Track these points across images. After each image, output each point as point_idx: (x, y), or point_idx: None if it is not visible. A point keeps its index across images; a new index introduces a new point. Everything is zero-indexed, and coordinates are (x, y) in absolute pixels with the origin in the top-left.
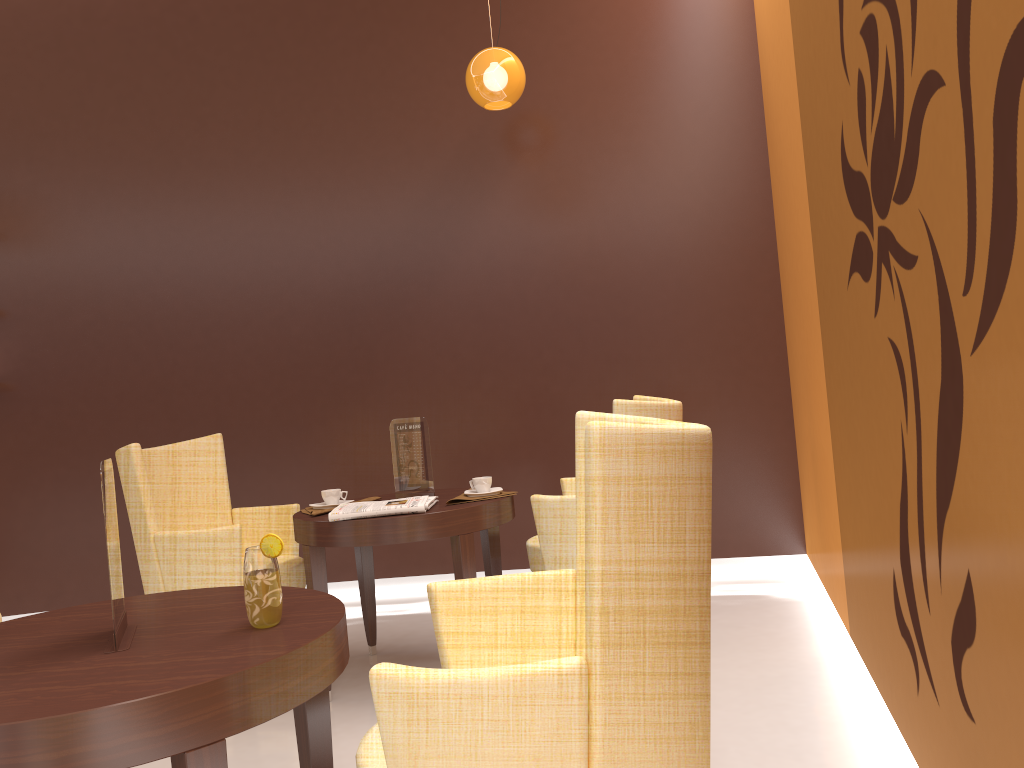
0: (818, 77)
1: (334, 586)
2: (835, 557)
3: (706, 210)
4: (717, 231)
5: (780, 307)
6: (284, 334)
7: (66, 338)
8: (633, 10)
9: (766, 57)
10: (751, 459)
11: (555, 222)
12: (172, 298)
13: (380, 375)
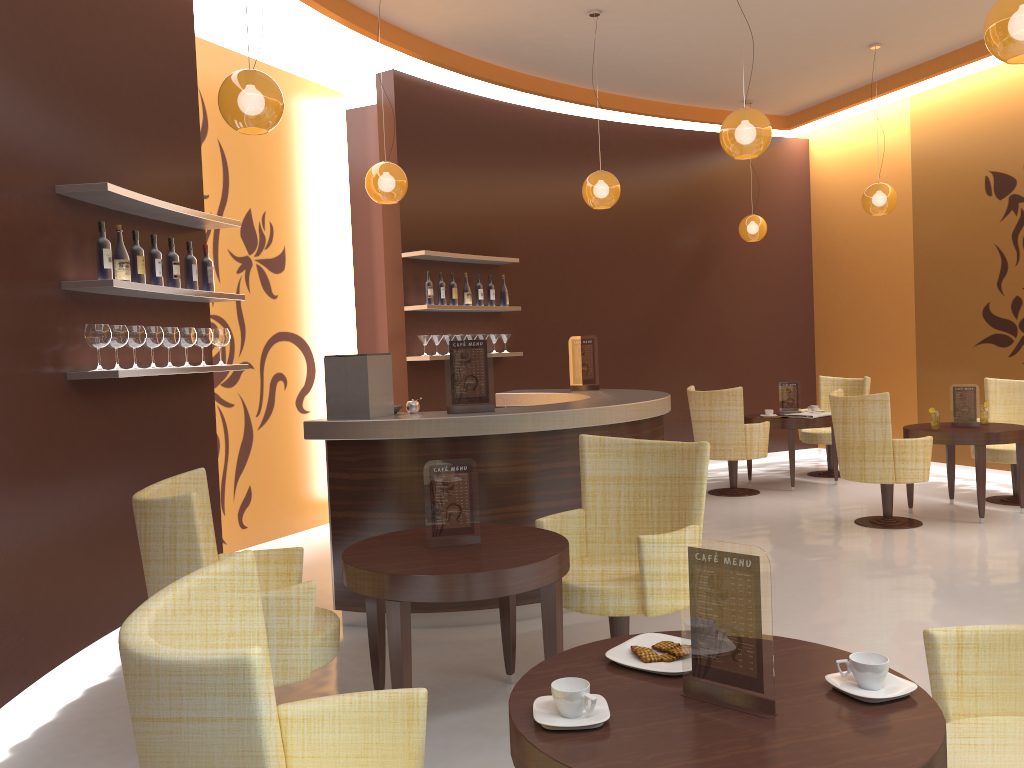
0: (957, 280)
1: None
2: (901, 435)
3: (790, 294)
4: (793, 304)
5: (813, 340)
6: (621, 336)
7: (531, 330)
8: (768, 197)
9: (836, 237)
10: (801, 406)
11: (734, 291)
12: (575, 311)
13: (660, 360)
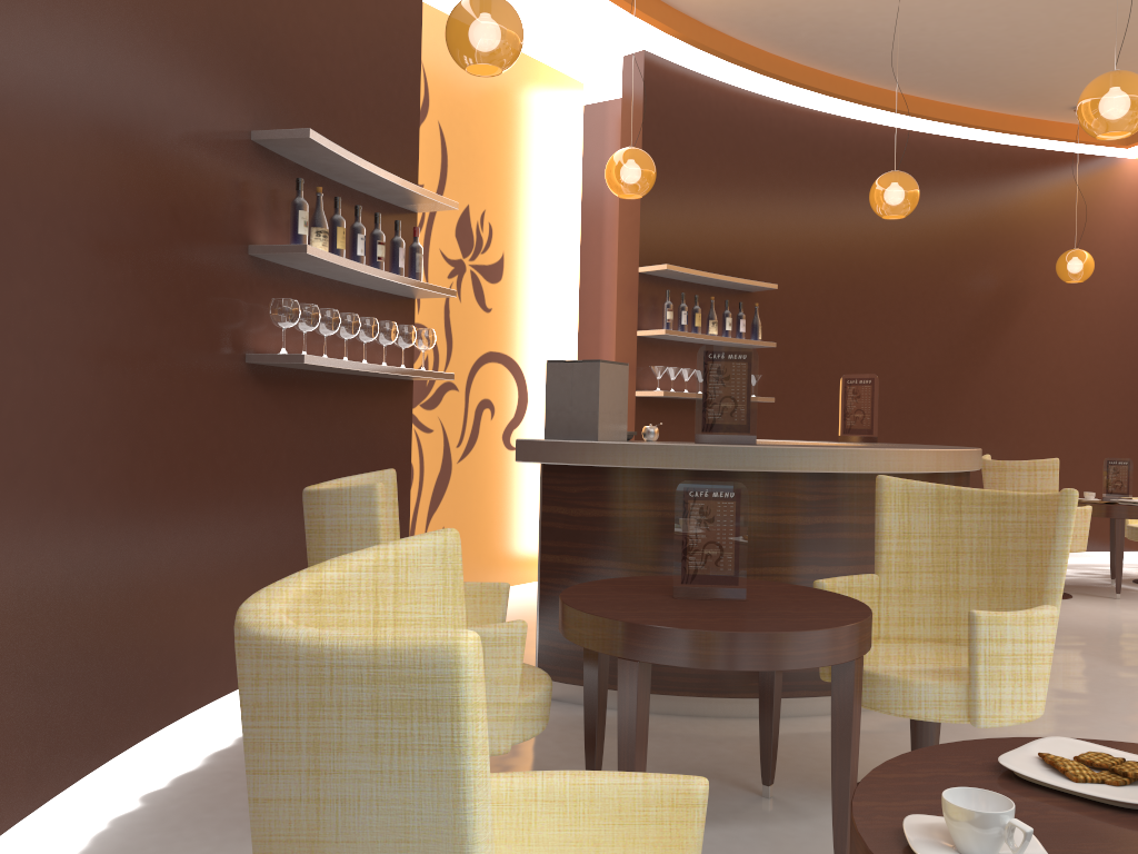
0: None
1: None
2: None
3: (1116, 354)
4: (1120, 366)
5: None
6: (895, 390)
7: (785, 373)
8: (1094, 231)
9: None
10: None
11: (1042, 346)
12: (840, 356)
13: (942, 424)
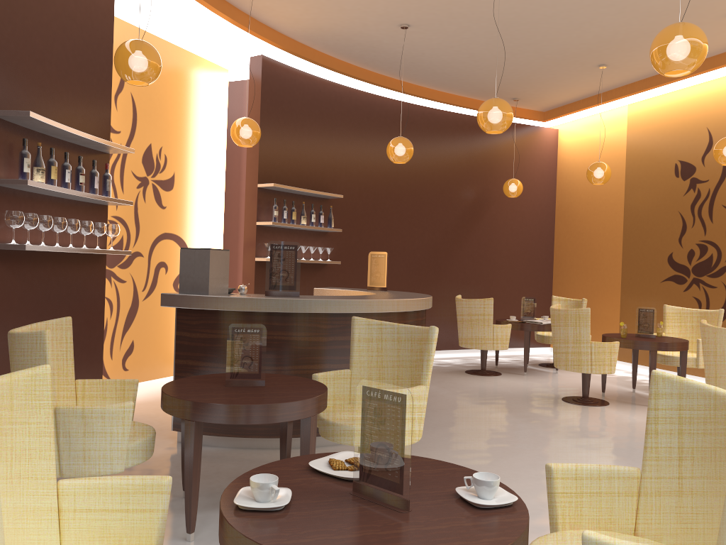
0: (652, 235)
1: None
2: None
3: (537, 237)
4: (539, 244)
5: (552, 270)
6: (414, 256)
7: (349, 246)
8: (526, 167)
9: (572, 199)
10: (540, 317)
11: (498, 231)
12: (382, 236)
13: (441, 276)
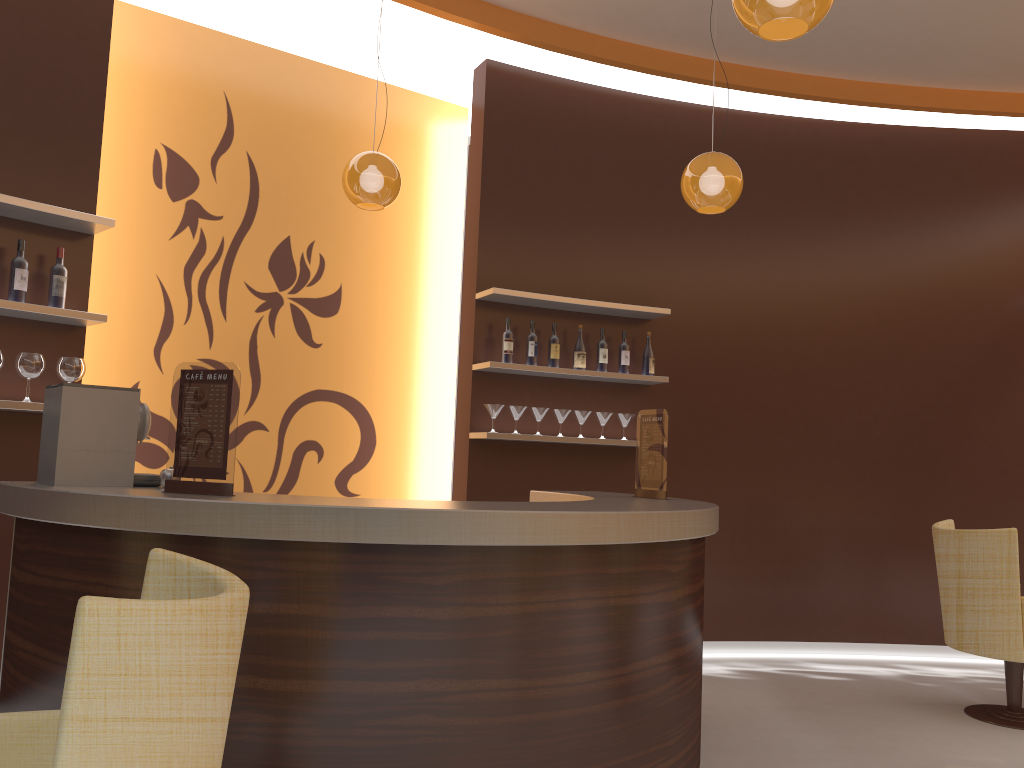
0: None
1: (878, 647)
2: None
3: None
4: None
5: None
6: (868, 435)
7: (702, 414)
8: None
9: None
10: None
11: None
12: (784, 393)
13: (941, 479)
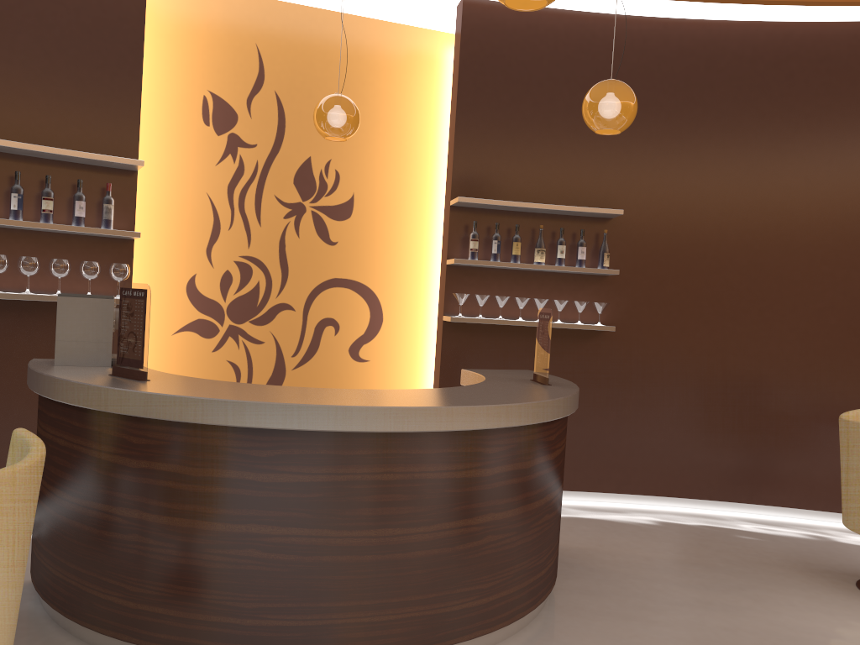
0: None
1: (821, 513)
2: None
3: None
4: None
5: None
6: (822, 322)
7: (658, 301)
8: None
9: None
10: None
11: None
12: (739, 283)
13: None
